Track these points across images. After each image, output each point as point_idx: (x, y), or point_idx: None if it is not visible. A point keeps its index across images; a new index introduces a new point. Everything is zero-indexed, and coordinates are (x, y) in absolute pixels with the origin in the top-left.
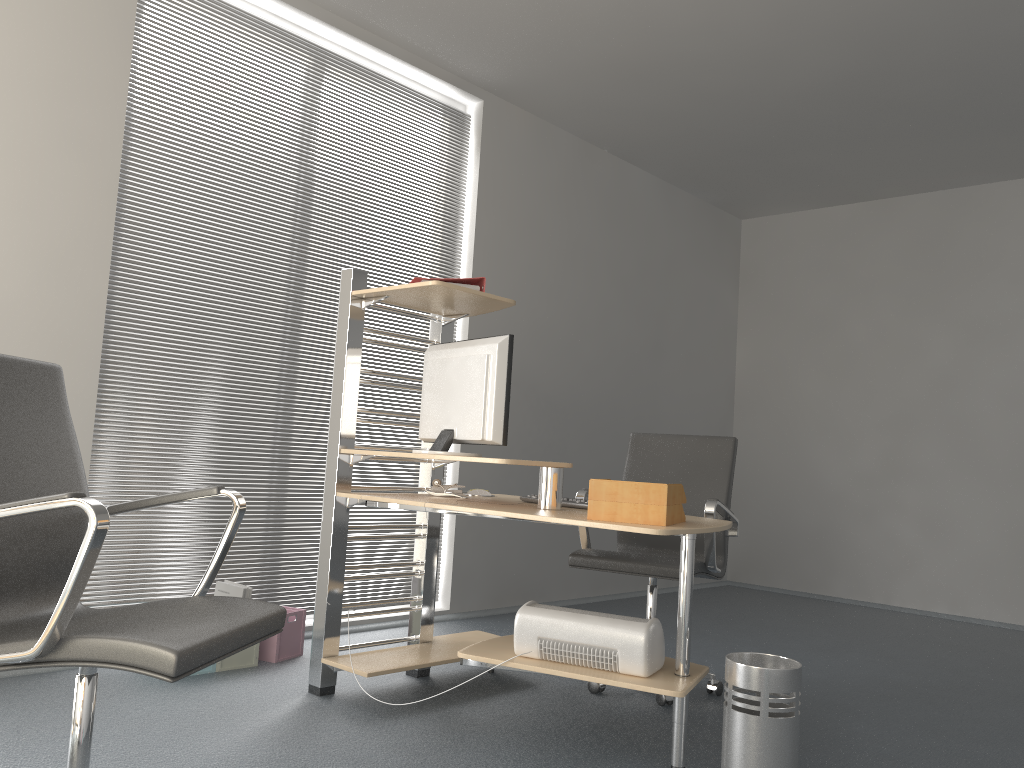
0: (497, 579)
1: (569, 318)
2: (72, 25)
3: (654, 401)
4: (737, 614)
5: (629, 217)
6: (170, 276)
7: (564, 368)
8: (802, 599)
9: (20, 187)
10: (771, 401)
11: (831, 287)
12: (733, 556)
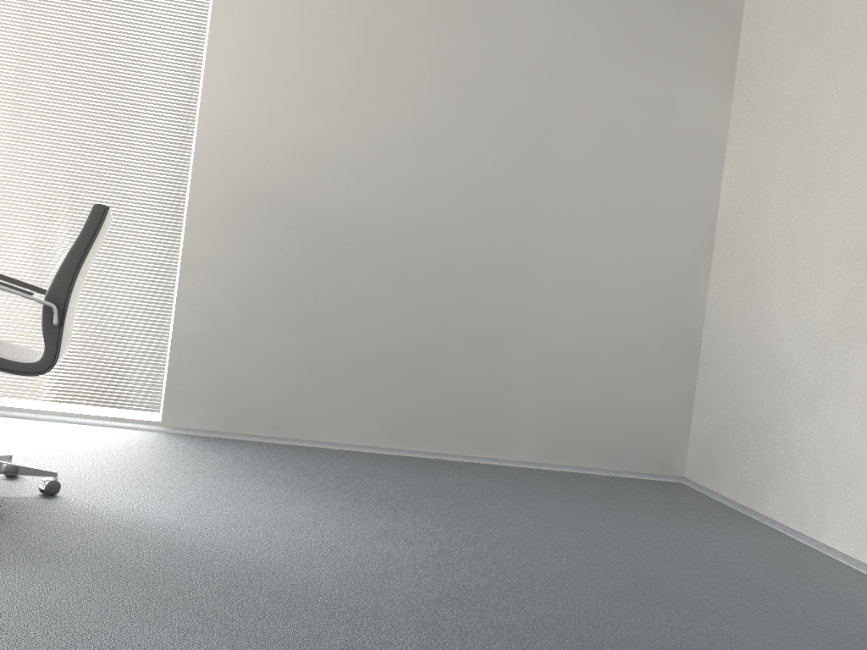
0: (232, 403)
1: (361, 132)
2: None
3: (525, 233)
4: (506, 495)
5: (481, 9)
6: None
7: (350, 188)
8: (715, 511)
9: None
10: (743, 238)
11: (814, 57)
12: (692, 447)
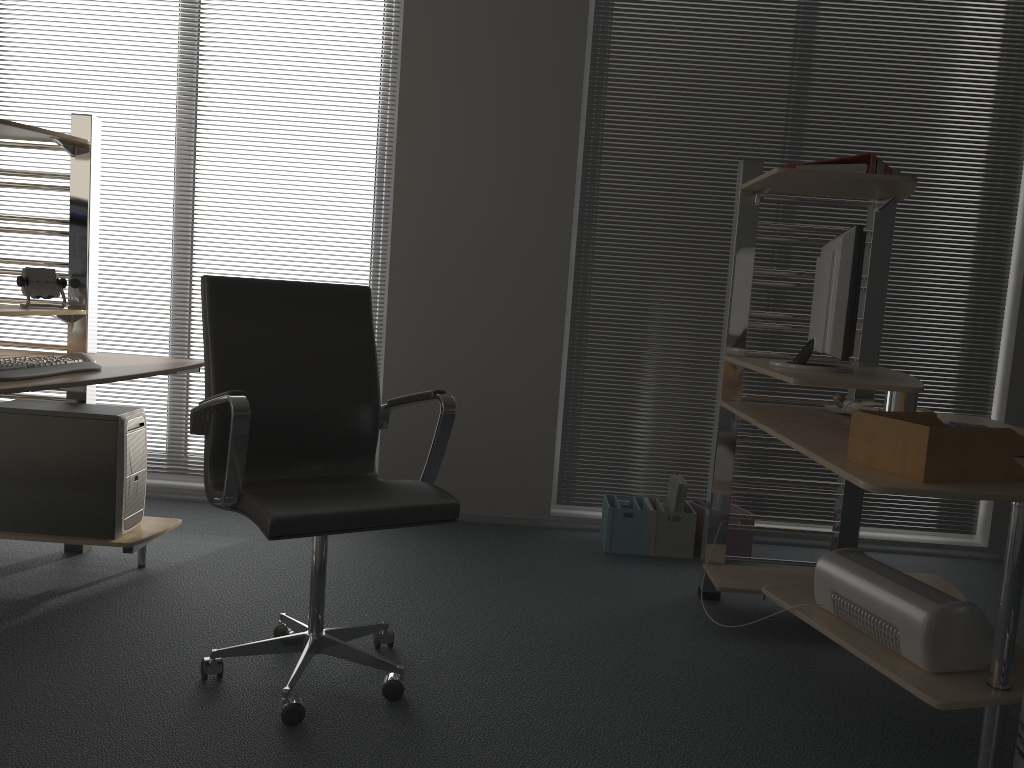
0: None
1: None
2: None
3: None
4: None
5: None
6: (637, 185)
7: None
8: None
9: (499, 126)
10: None
11: None
12: None
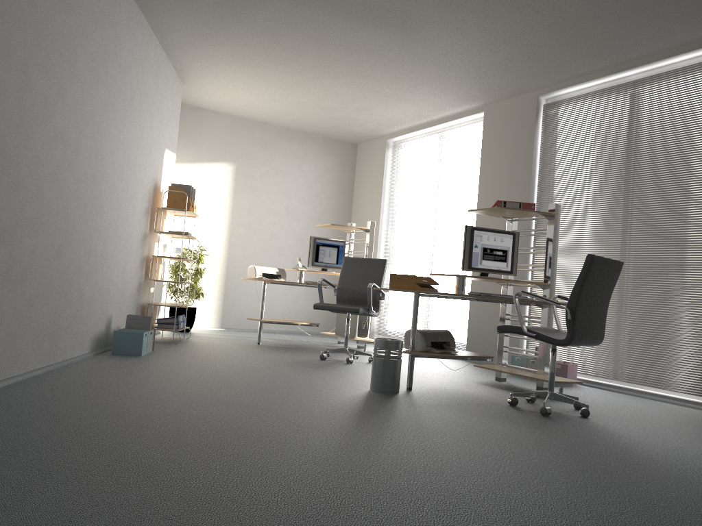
0: None
1: None
2: (517, 144)
3: None
4: None
5: None
6: None
7: None
8: None
9: None
10: None
11: None
12: None
